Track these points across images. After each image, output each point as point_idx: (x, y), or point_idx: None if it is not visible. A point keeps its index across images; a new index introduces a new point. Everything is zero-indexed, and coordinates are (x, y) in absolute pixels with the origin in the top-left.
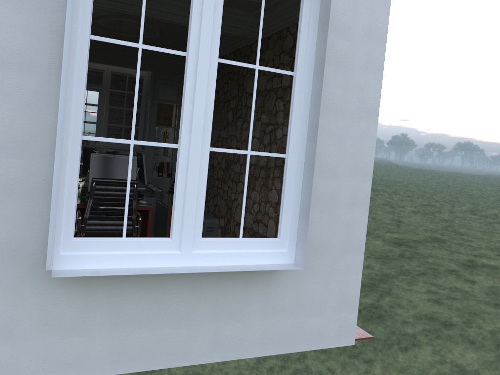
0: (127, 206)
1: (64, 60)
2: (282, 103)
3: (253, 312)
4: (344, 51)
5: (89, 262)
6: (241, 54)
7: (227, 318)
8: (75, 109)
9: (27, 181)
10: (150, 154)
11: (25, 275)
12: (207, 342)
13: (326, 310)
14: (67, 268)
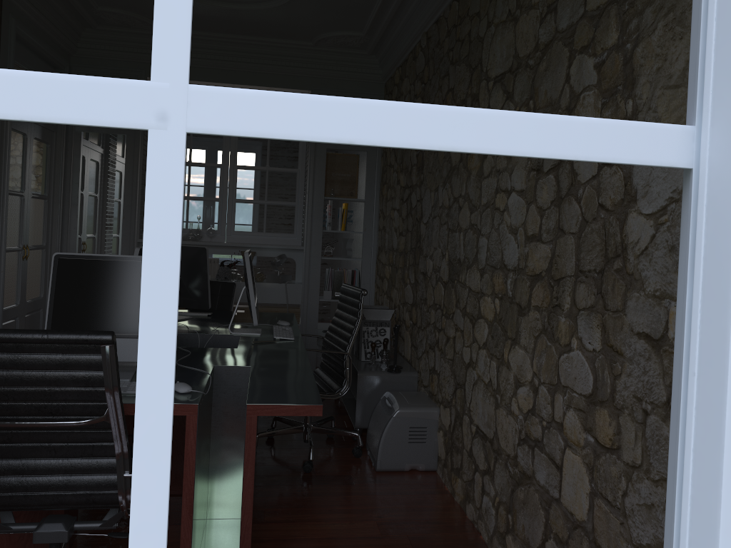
0: None
1: None
2: (594, 61)
3: None
4: None
5: None
6: None
7: None
8: None
9: None
10: (314, 255)
11: None
12: None
13: None
14: None
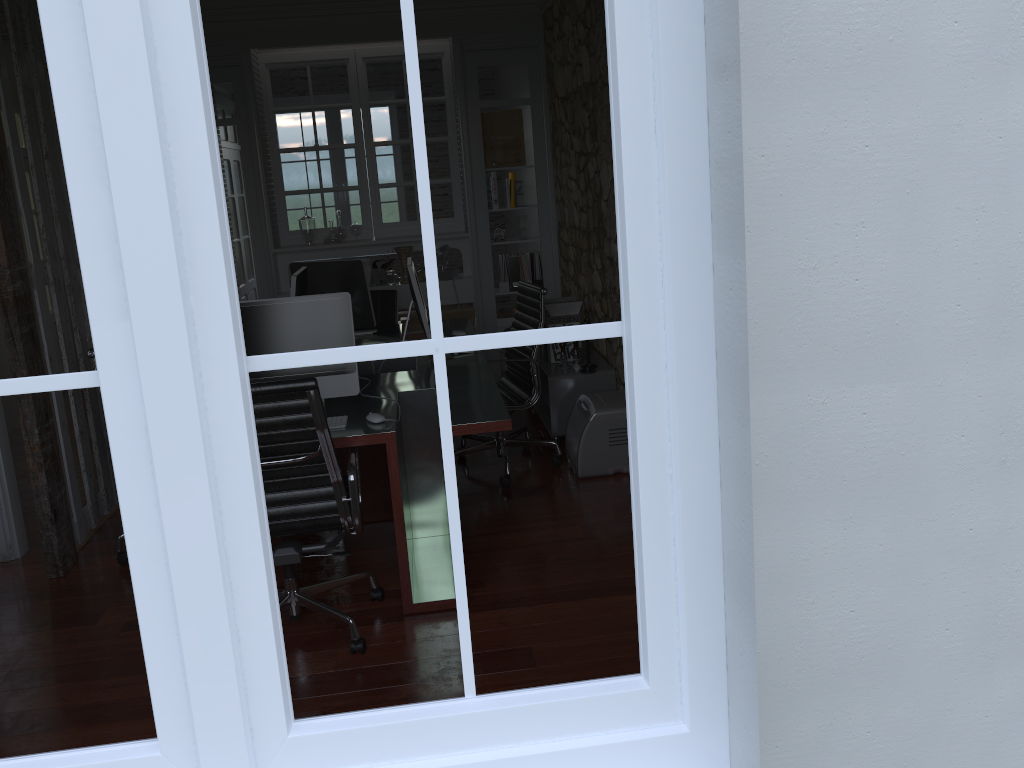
0: None
1: None
2: None
3: None
4: None
5: None
6: None
7: None
8: None
9: None
10: (482, 242)
11: None
12: None
13: None
14: None
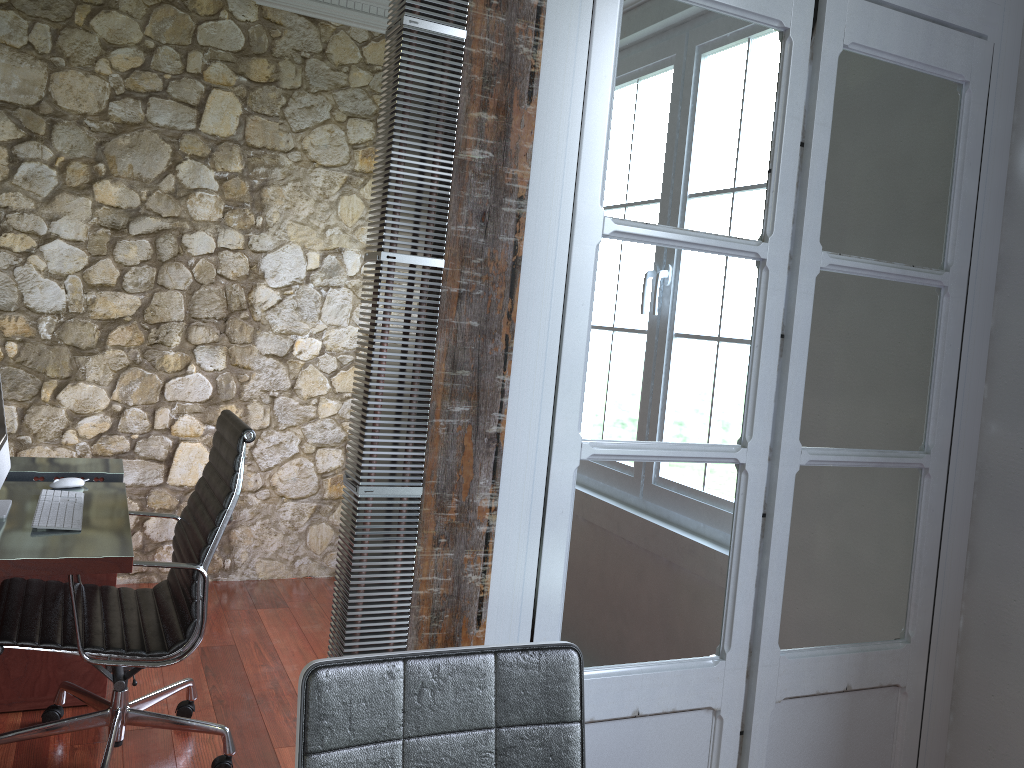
0: None
1: None
2: (215, 174)
3: None
4: None
5: None
6: None
7: None
8: None
9: None
10: None
11: None
12: None
13: None
14: None
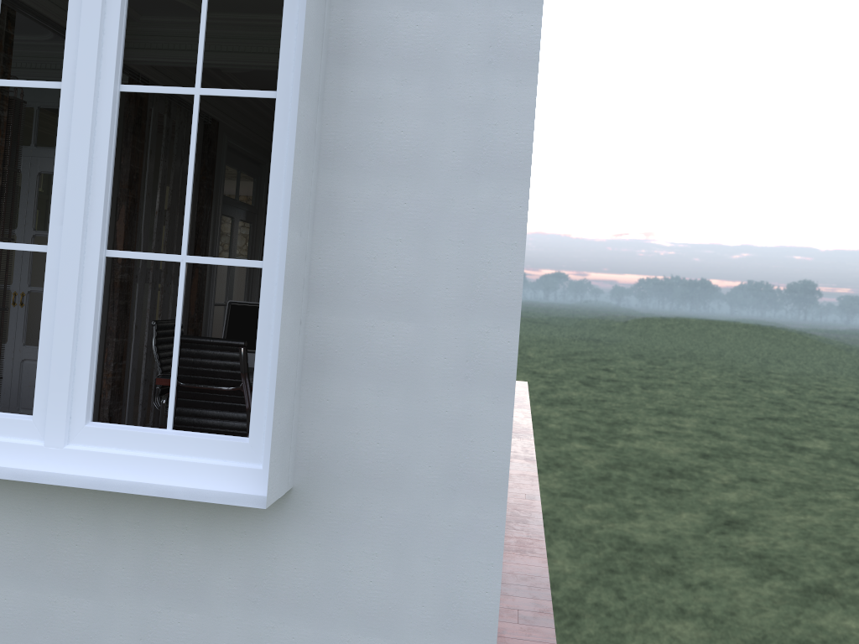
0: None
1: None
2: None
3: (224, 594)
4: (425, 34)
5: None
6: None
7: (169, 596)
8: None
9: None
10: None
11: None
12: (130, 636)
13: (404, 627)
14: None
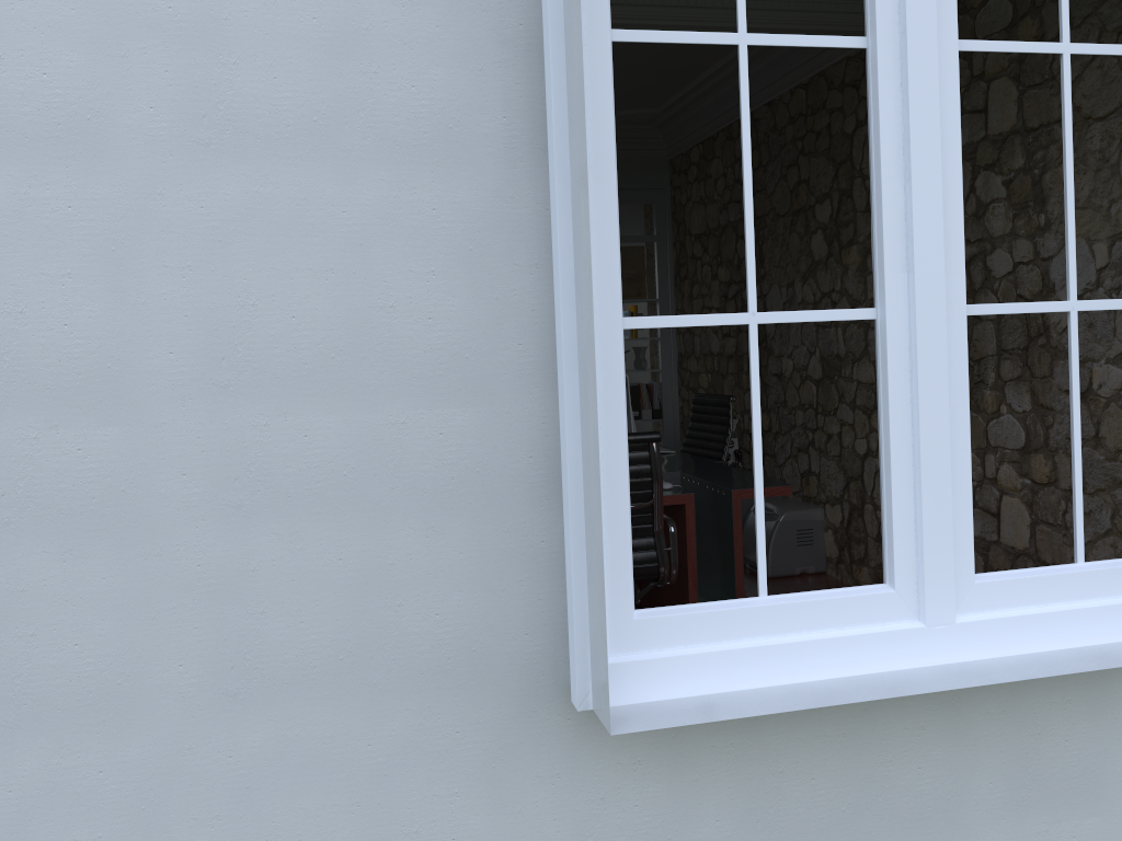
0: (760, 506)
1: (556, 110)
2: (1001, 179)
3: None
4: None
5: (686, 678)
6: (831, 83)
7: (1057, 804)
8: (598, 244)
9: (489, 466)
10: None
11: (513, 725)
12: None
13: None
14: (631, 700)
